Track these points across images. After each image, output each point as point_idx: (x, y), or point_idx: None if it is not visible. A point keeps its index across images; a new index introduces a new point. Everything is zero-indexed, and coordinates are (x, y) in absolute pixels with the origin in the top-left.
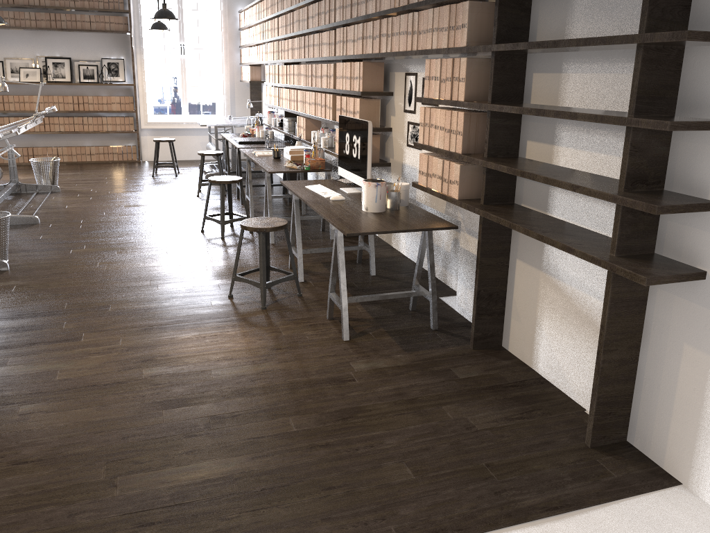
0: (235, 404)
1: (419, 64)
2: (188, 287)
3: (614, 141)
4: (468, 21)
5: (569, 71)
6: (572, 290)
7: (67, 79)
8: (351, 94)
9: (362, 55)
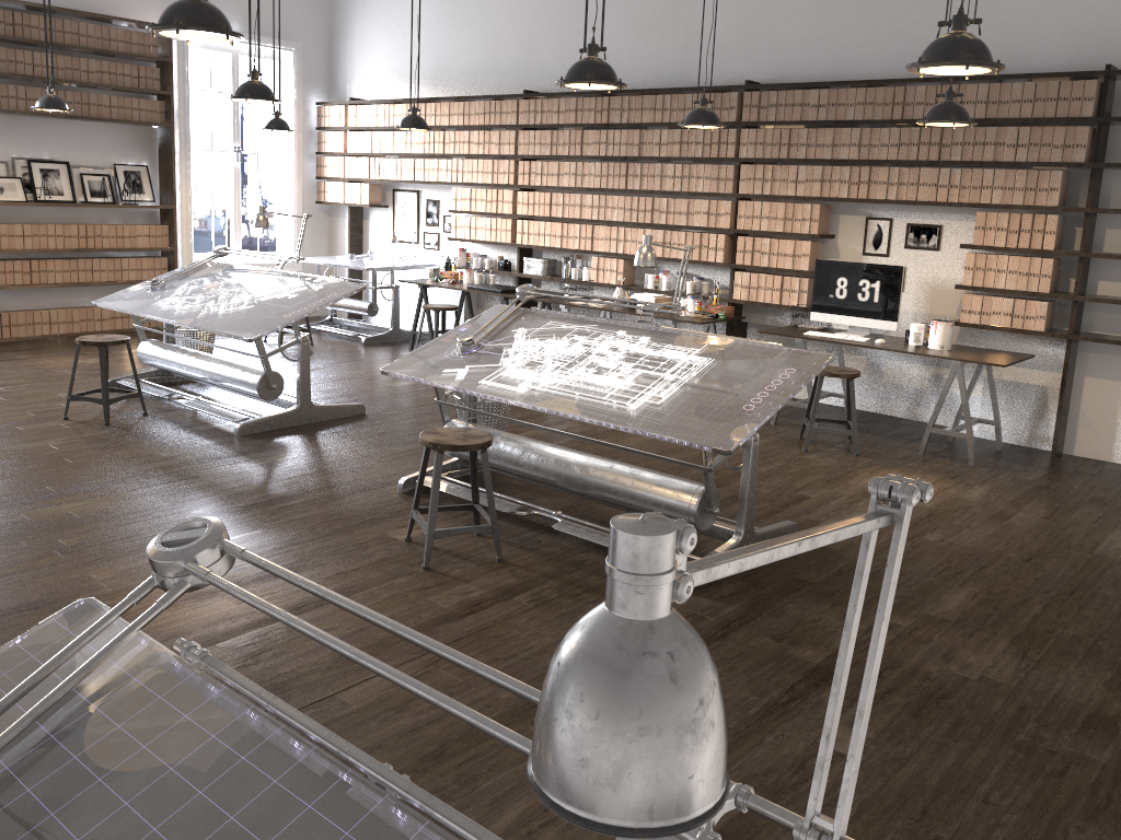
0: (1032, 509)
1: (898, 210)
2: None
3: None
4: (1060, 187)
5: None
6: None
7: (68, 197)
8: (790, 236)
9: (826, 198)
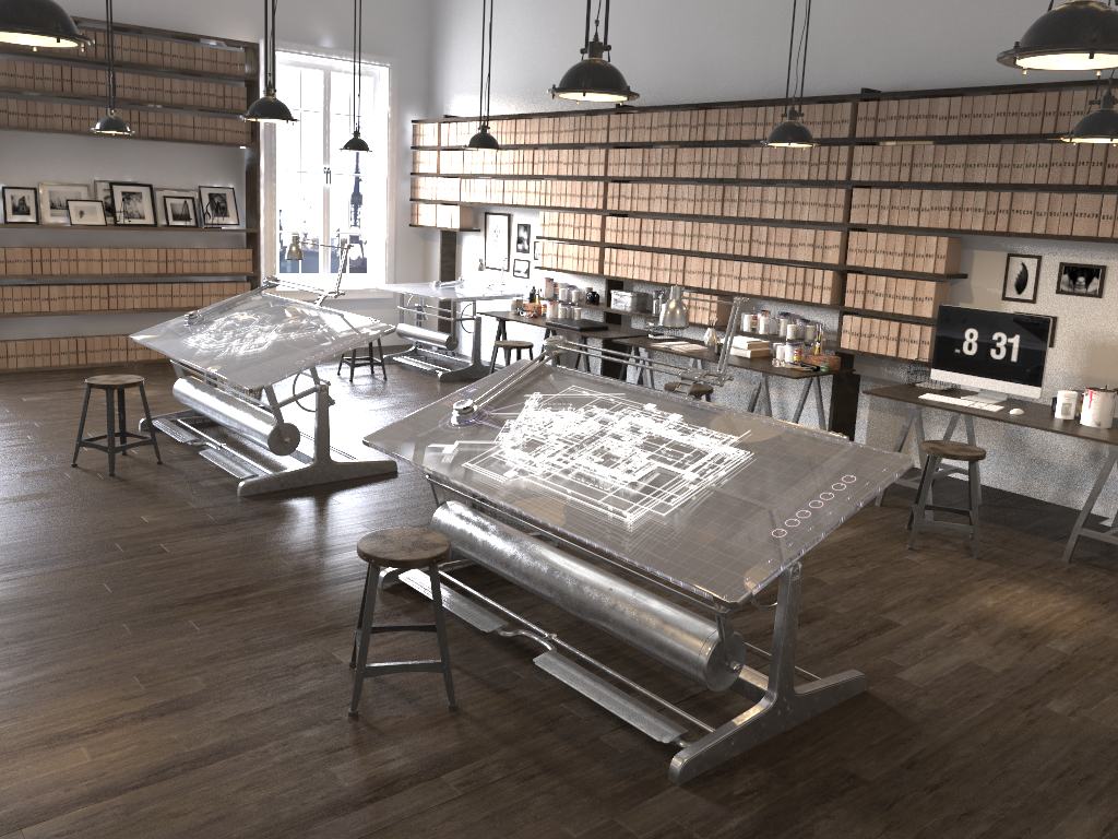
0: None
1: (1048, 246)
2: (835, 543)
3: None
4: None
5: None
6: None
7: (149, 220)
8: (910, 274)
9: (955, 230)
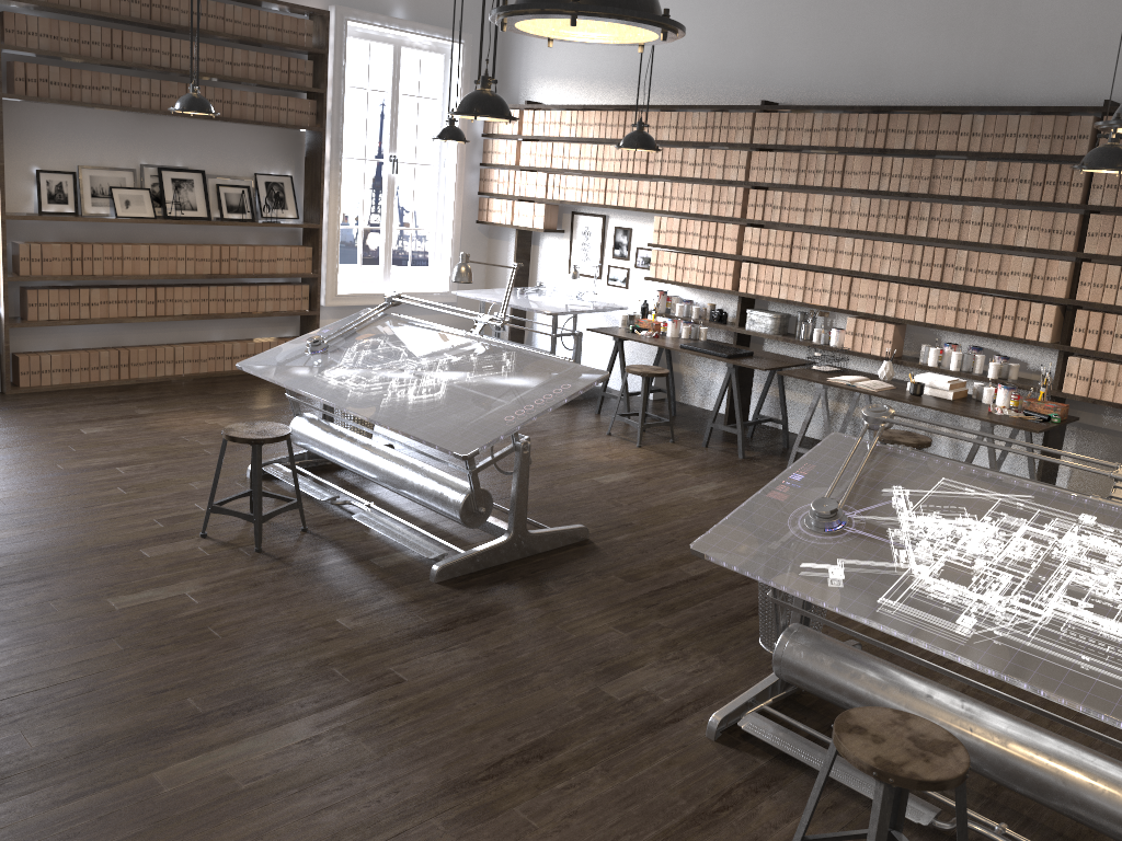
0: None
1: None
2: None
3: None
4: None
5: None
6: None
7: (202, 212)
8: None
9: None
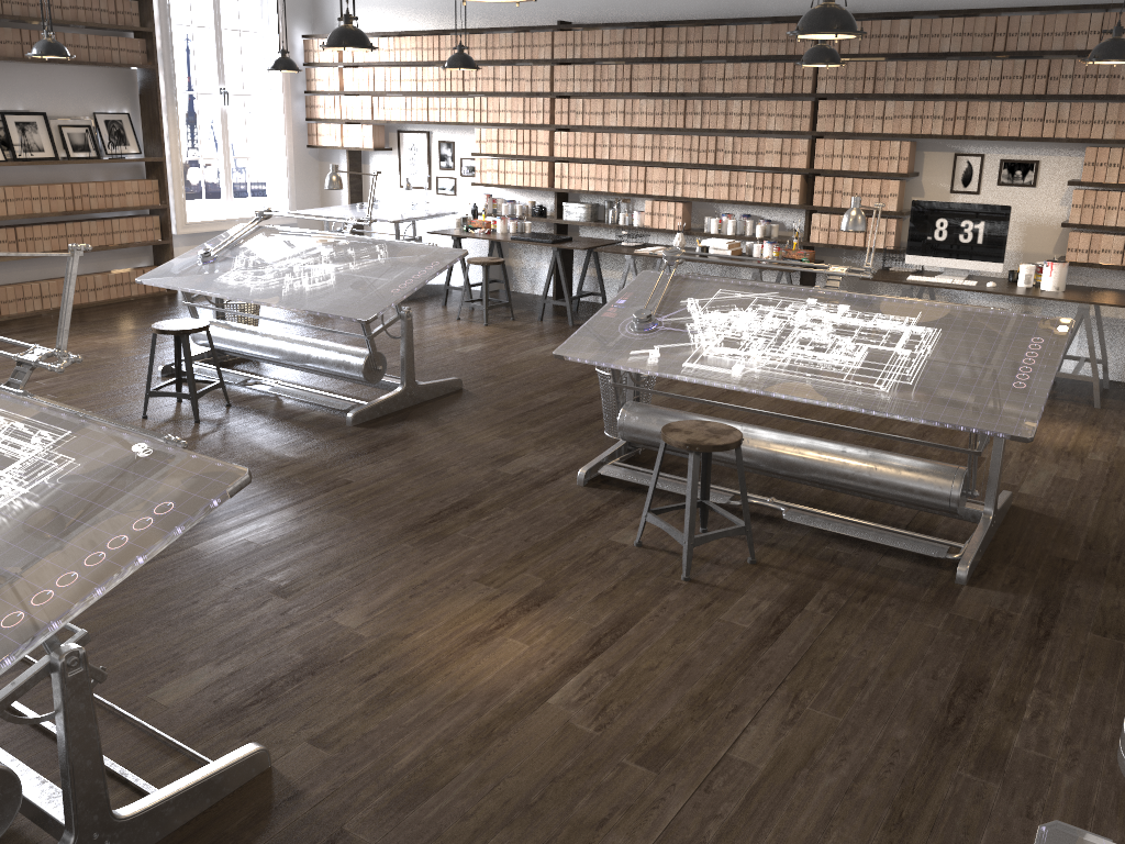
0: None
1: (990, 146)
2: None
3: None
4: None
5: None
6: None
7: (49, 153)
8: (876, 175)
9: (917, 135)
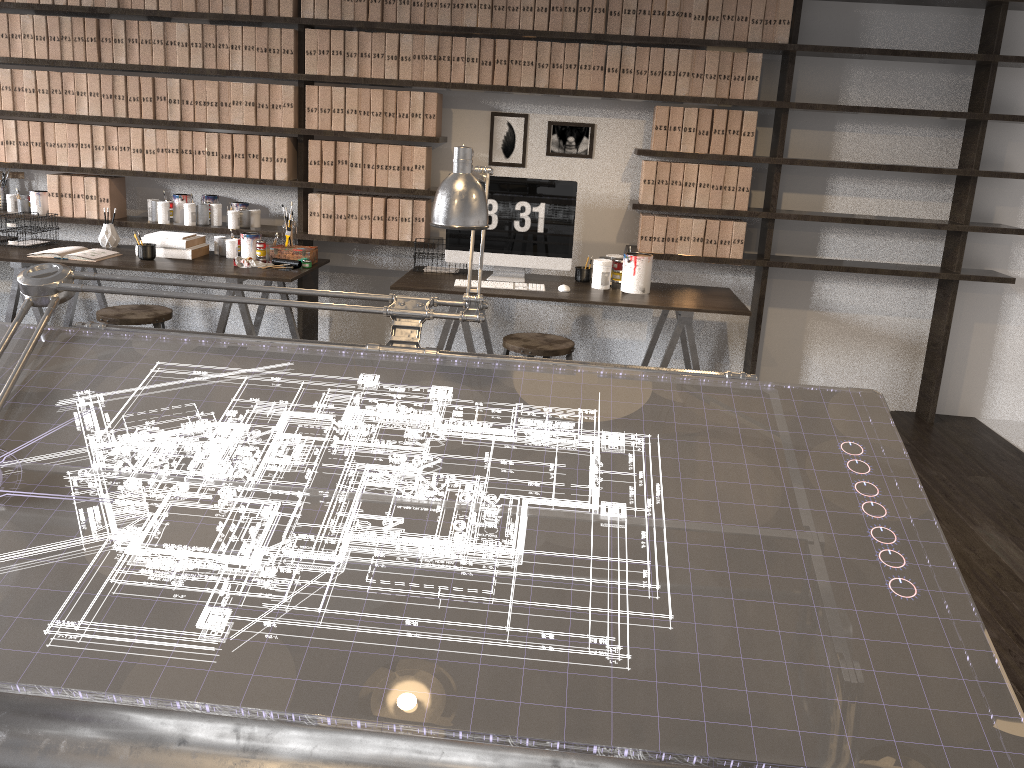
0: None
1: (535, 104)
2: None
3: (902, 188)
4: (759, 75)
5: (845, 130)
6: (853, 316)
7: None
8: (394, 139)
9: (446, 83)
